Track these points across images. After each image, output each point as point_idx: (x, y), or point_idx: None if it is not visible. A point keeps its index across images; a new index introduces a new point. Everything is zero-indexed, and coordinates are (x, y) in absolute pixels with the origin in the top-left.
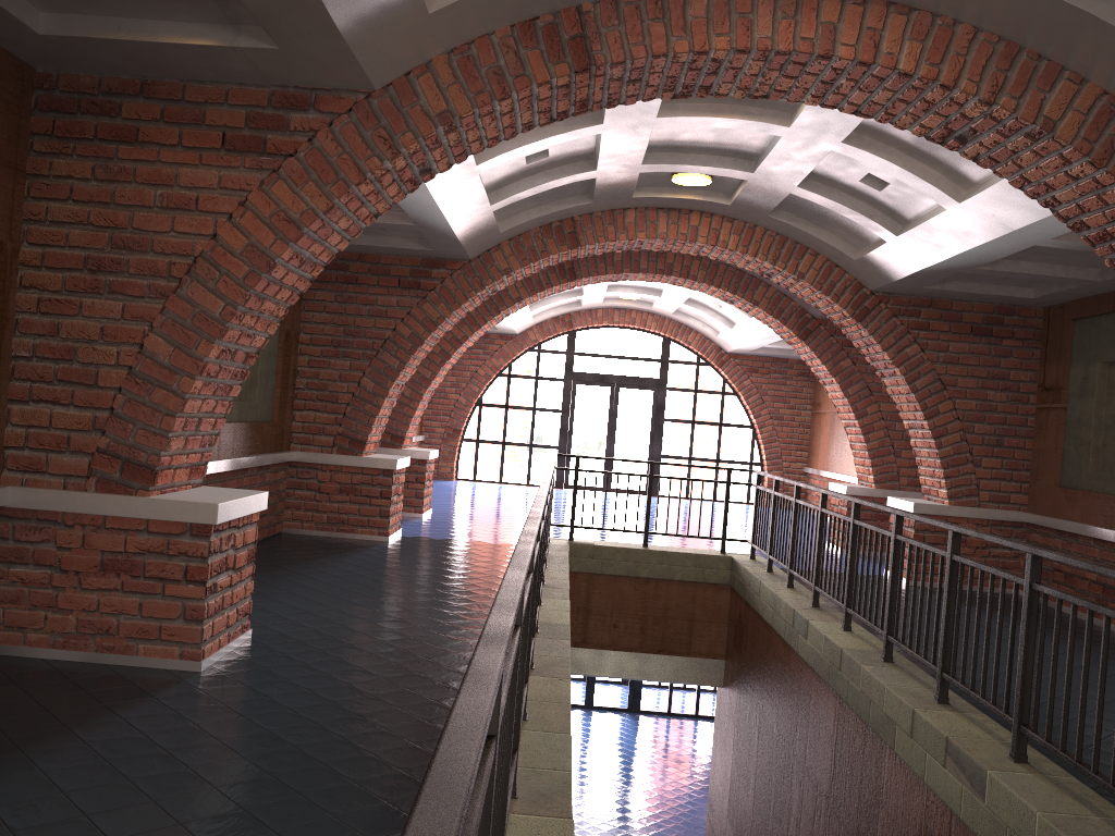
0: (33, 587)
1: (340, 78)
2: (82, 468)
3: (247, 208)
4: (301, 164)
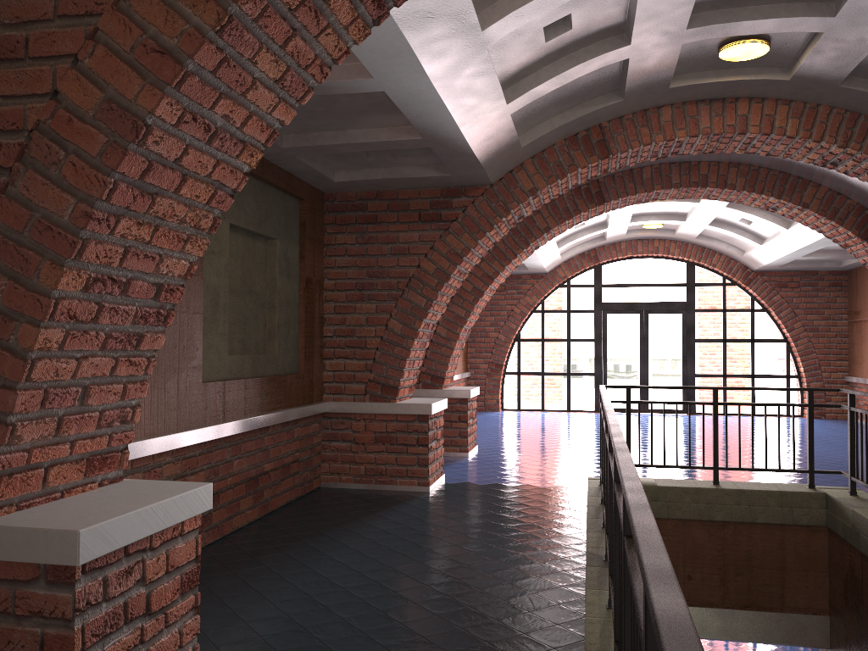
0: None
1: None
2: None
3: (99, 42)
4: None
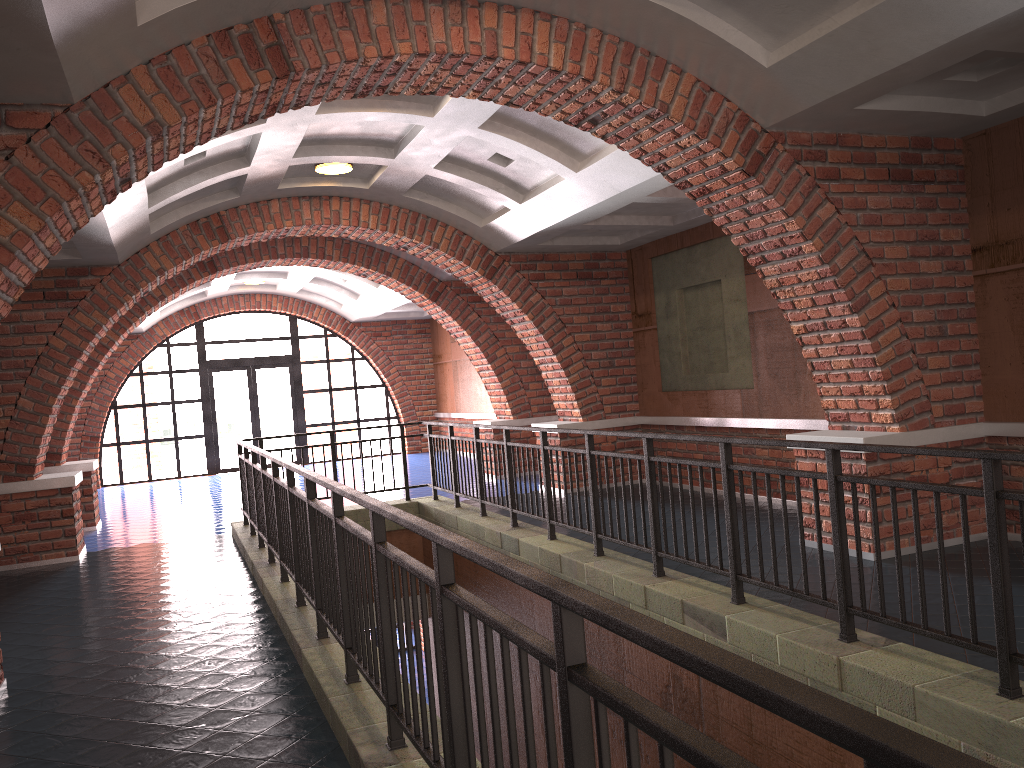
0: None
1: (36, 93)
2: None
3: None
4: (1, 185)
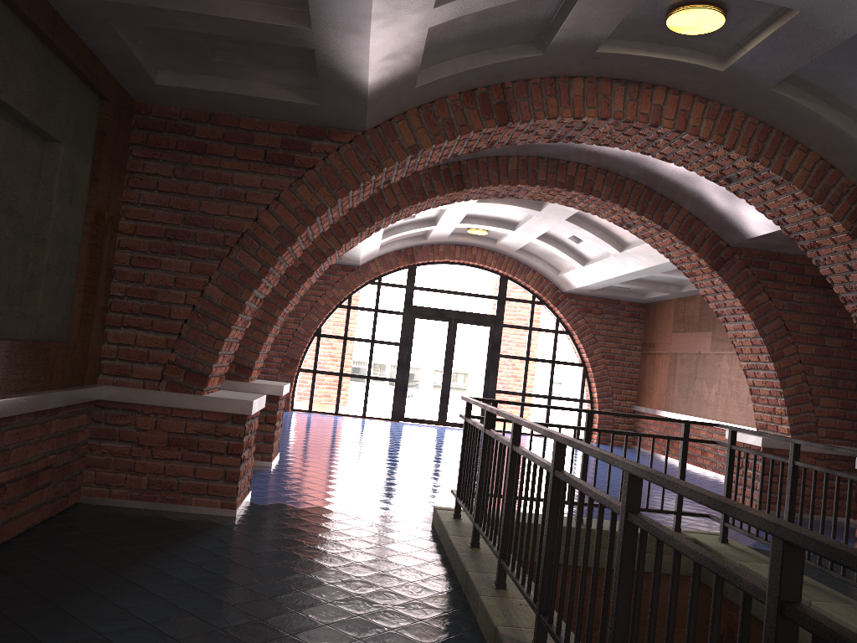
0: None
1: None
2: None
3: None
4: None
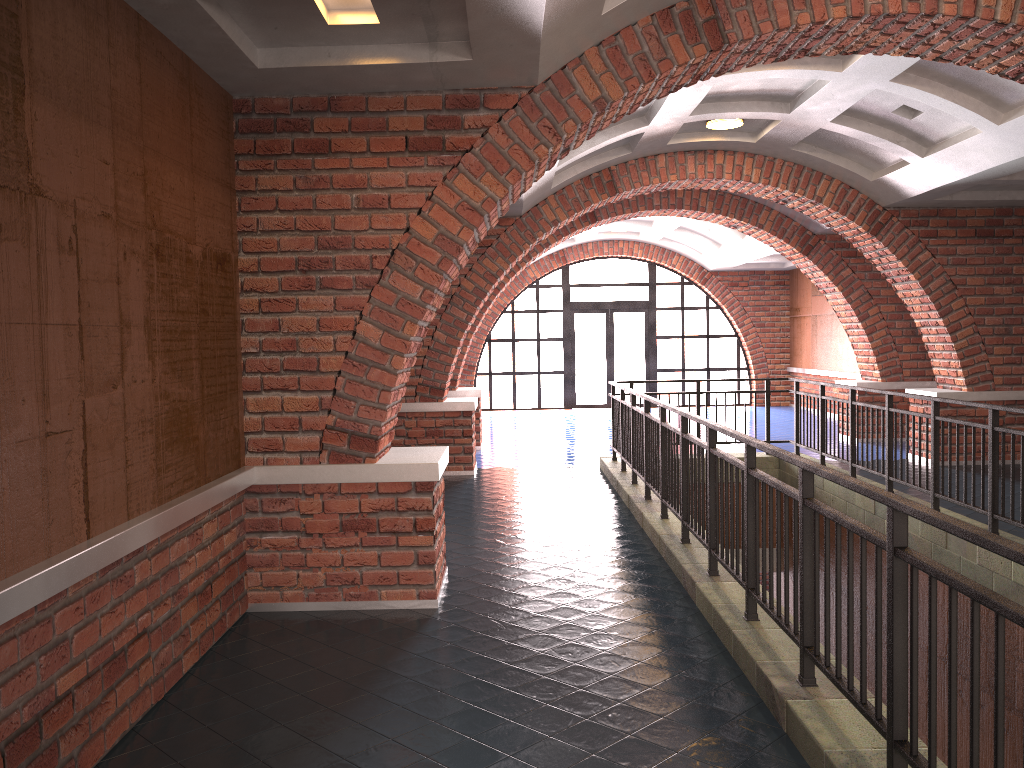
0: (283, 551)
1: (510, 79)
2: (314, 444)
3: (434, 202)
4: (477, 158)
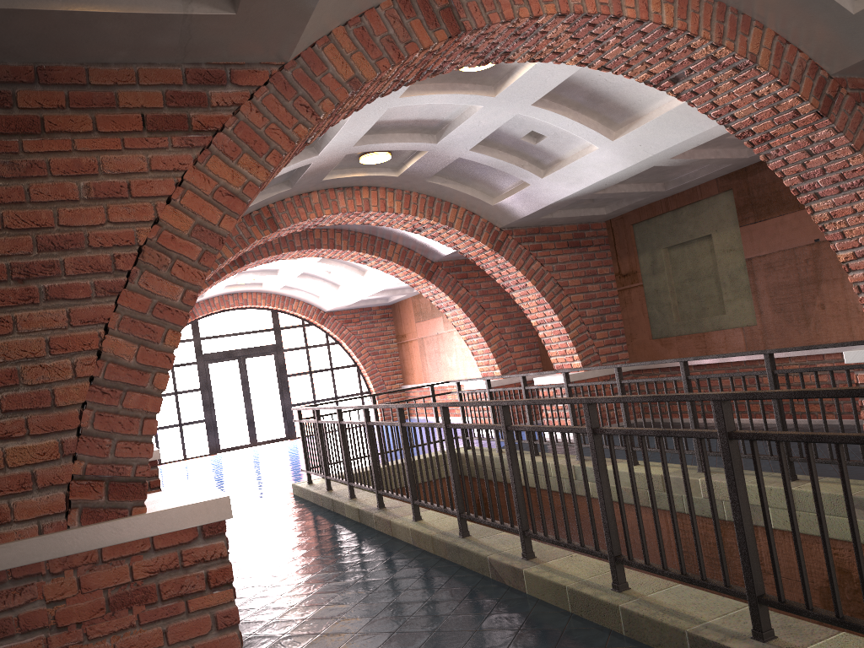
0: None
1: (264, 50)
2: (58, 504)
3: (185, 188)
4: (230, 139)
